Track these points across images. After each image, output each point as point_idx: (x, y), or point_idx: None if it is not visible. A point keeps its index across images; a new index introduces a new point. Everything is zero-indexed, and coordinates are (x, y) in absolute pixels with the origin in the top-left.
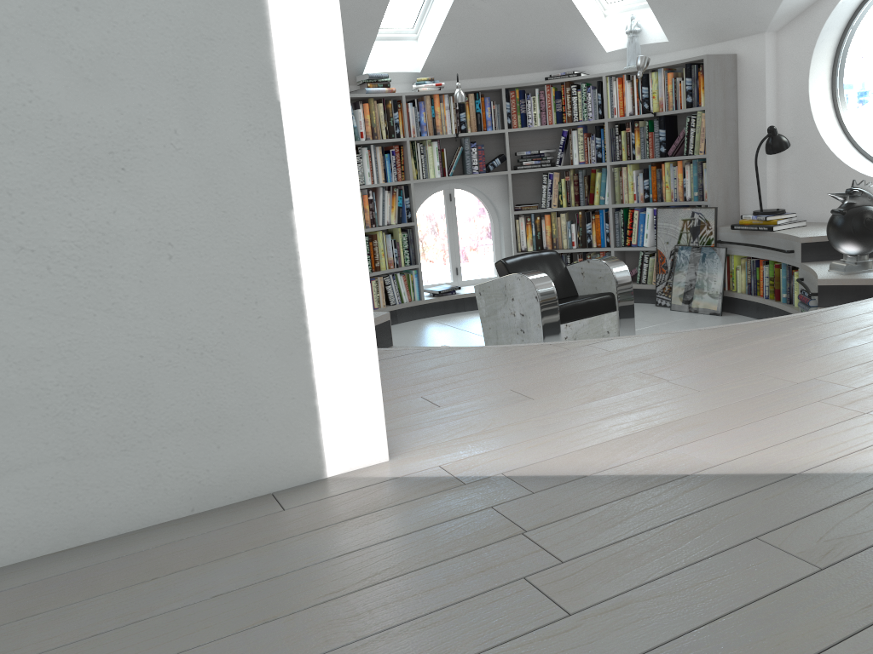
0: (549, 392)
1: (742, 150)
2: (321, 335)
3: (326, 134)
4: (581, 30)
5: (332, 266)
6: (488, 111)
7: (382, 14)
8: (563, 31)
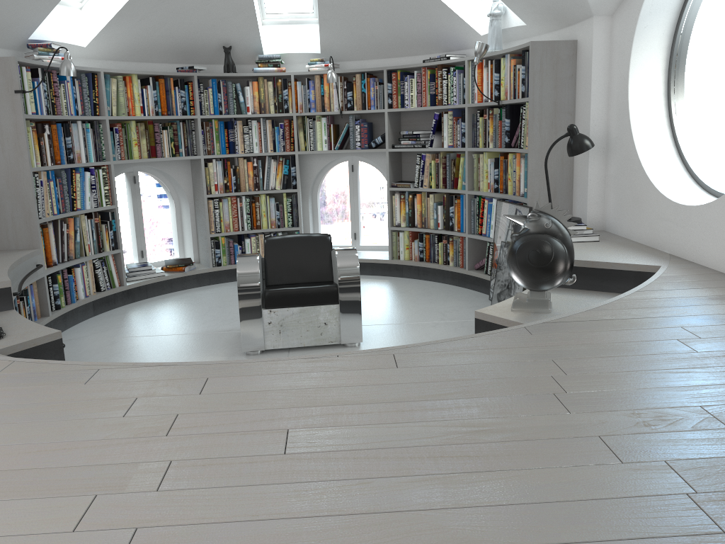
0: None
1: None
2: None
3: None
4: (447, 13)
5: None
6: (371, 91)
7: (251, 2)
8: (433, 15)
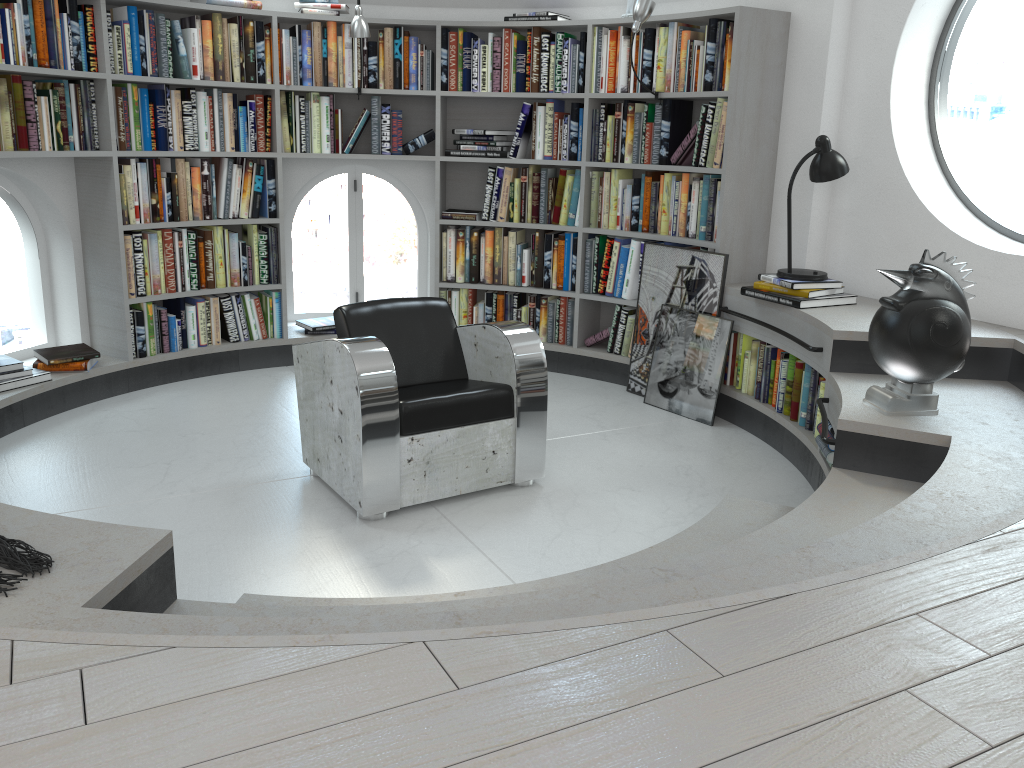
0: None
1: (782, 168)
2: None
3: None
4: None
5: None
6: (412, 60)
7: None
8: None
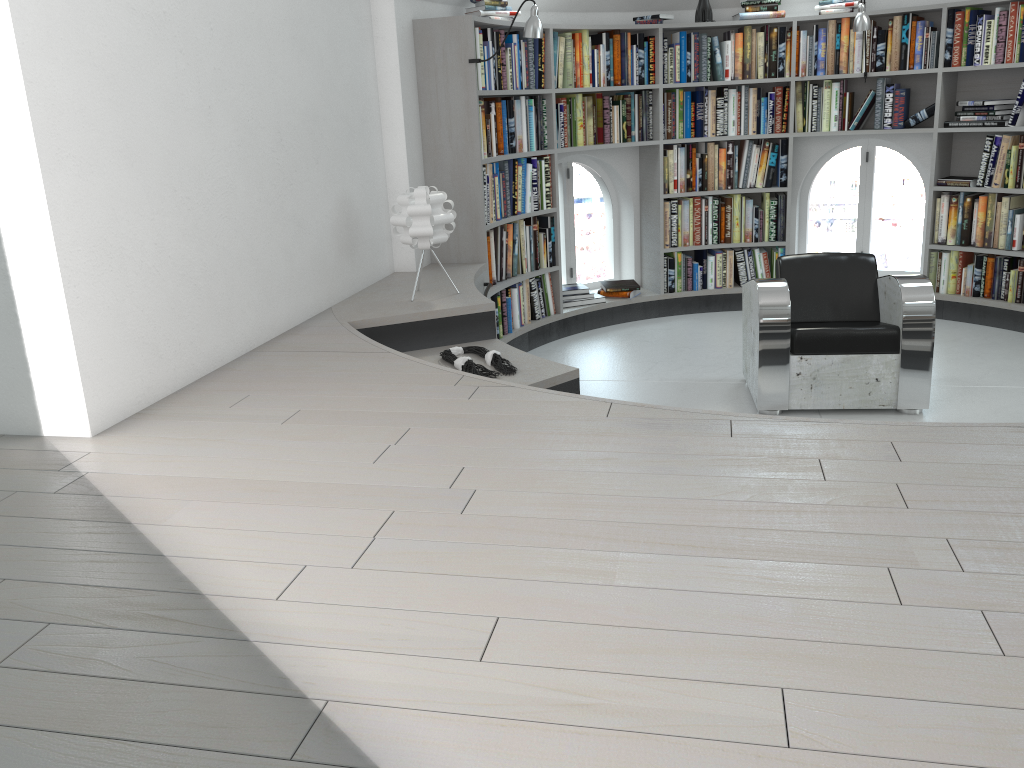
0: (305, 422)
1: None
2: (29, 324)
3: (17, 163)
4: None
5: (32, 271)
6: (917, 42)
7: None
8: None
